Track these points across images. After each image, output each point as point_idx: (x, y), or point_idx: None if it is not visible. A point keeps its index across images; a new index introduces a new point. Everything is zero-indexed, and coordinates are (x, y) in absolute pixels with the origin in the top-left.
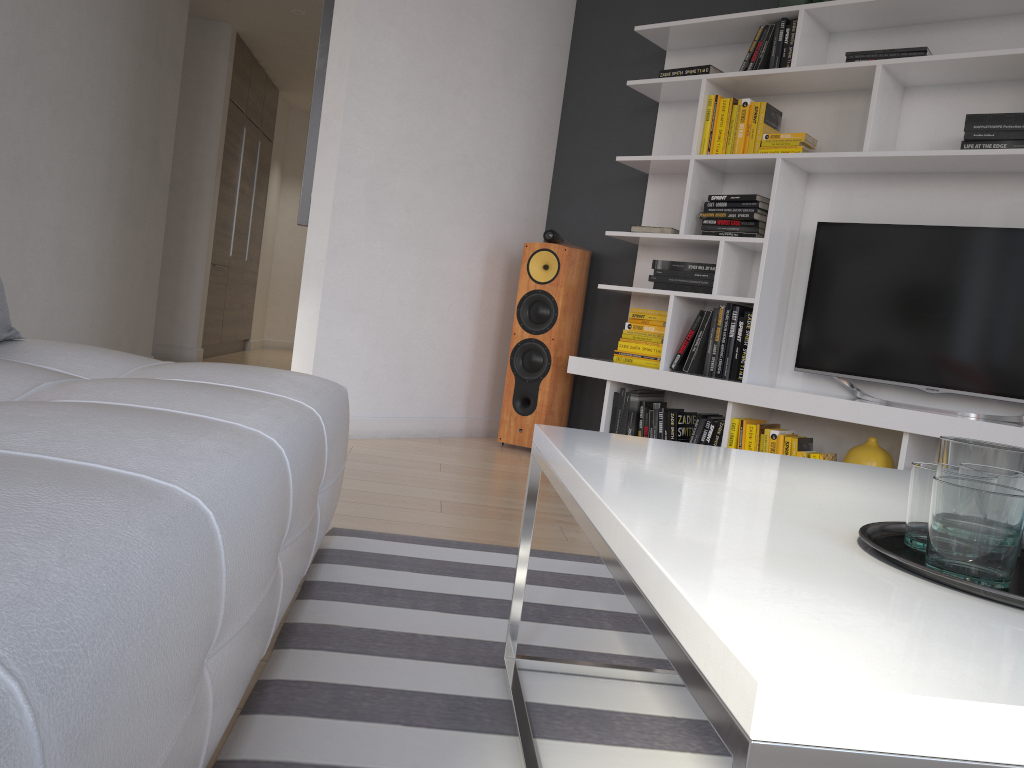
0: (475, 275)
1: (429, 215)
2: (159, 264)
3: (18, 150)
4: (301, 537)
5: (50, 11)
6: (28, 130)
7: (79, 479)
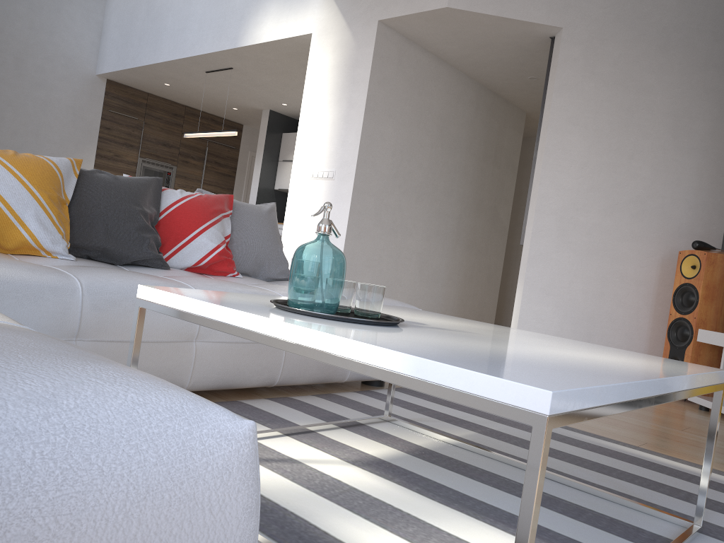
0: (650, 275)
1: (607, 235)
2: (499, 277)
3: (394, 216)
4: None
5: (416, 151)
6: (401, 207)
7: (164, 280)
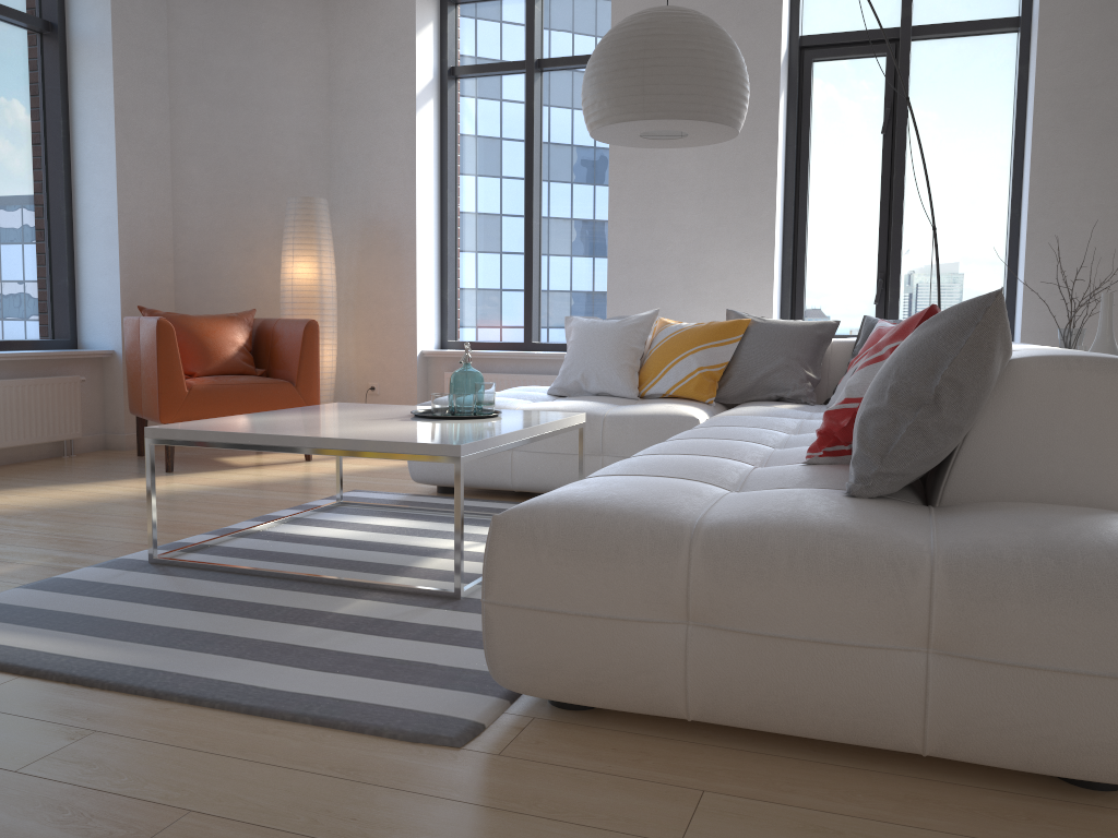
0: None
1: None
2: None
3: None
4: None
5: None
6: None
7: (692, 434)
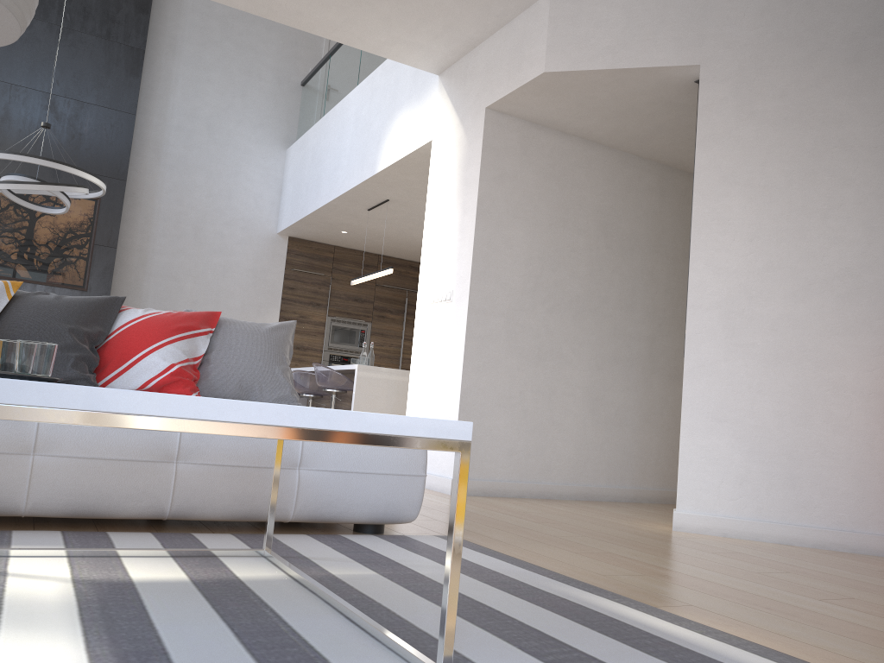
0: None
1: (803, 330)
2: None
3: (539, 340)
4: (218, 467)
5: (565, 256)
6: (548, 328)
7: None
